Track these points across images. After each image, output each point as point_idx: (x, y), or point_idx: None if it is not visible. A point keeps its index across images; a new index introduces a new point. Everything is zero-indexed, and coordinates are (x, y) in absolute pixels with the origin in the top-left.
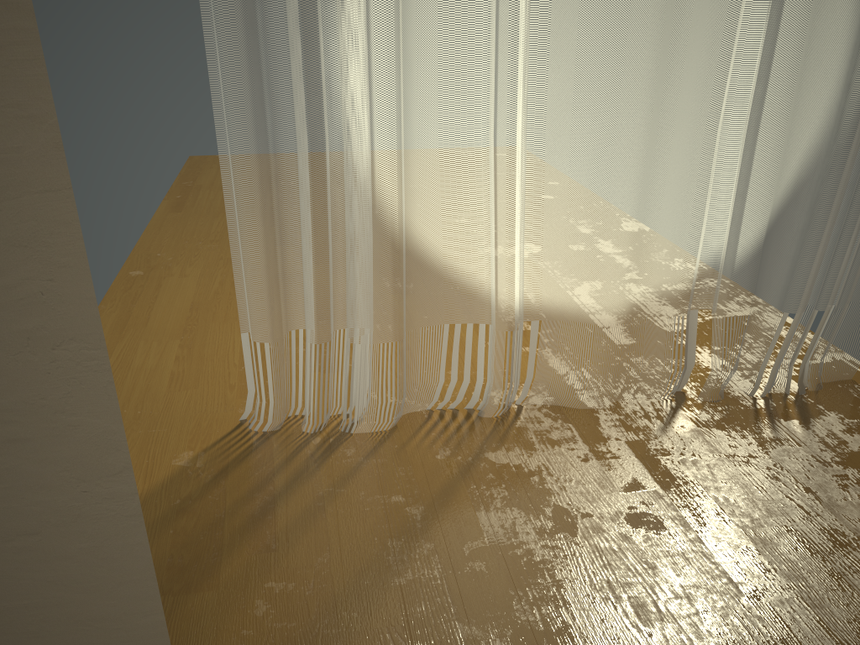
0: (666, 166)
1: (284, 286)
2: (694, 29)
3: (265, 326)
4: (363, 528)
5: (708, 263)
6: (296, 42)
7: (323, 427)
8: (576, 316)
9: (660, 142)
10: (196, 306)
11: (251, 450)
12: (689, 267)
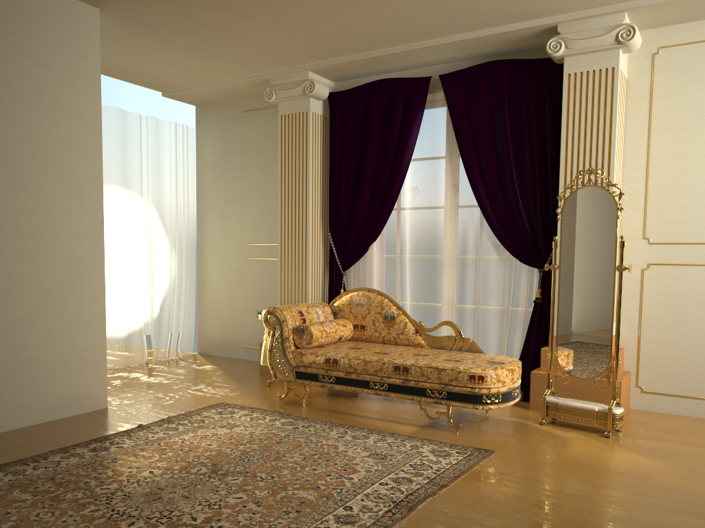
0: (130, 291)
1: None
2: (132, 255)
3: None
4: None
5: (145, 320)
6: None
7: None
8: (112, 337)
9: (128, 284)
10: None
11: None
12: (141, 320)
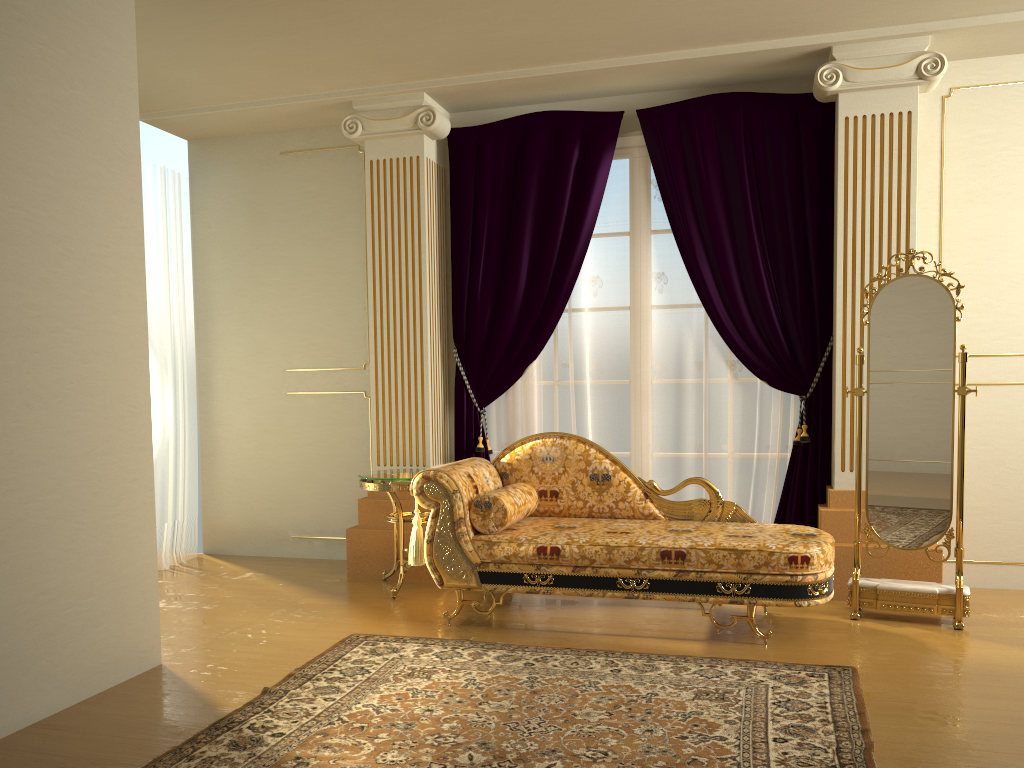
0: None
1: None
2: None
3: None
4: None
5: None
6: None
7: None
8: None
9: None
10: None
11: None
12: None
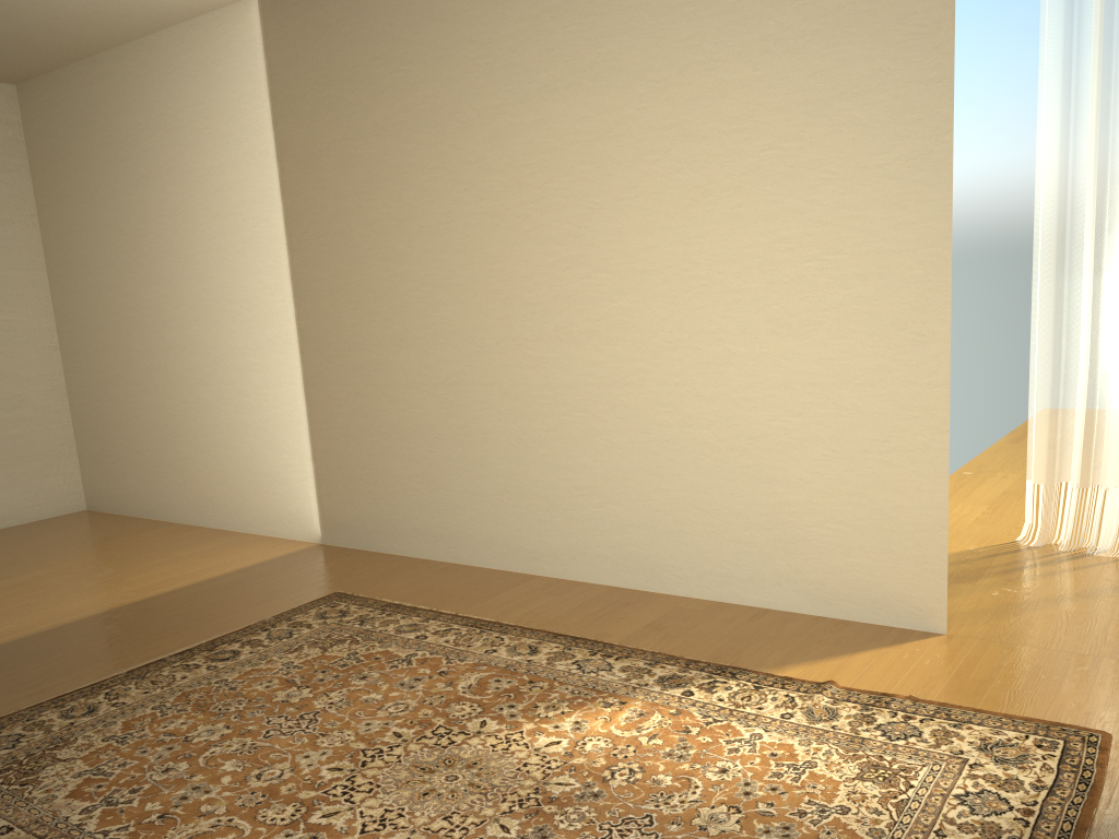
0: None
1: (1060, 450)
2: None
3: (1042, 473)
4: (1074, 584)
5: None
6: (1084, 302)
7: (1074, 550)
8: None
9: None
10: (1008, 492)
11: (1017, 551)
12: None
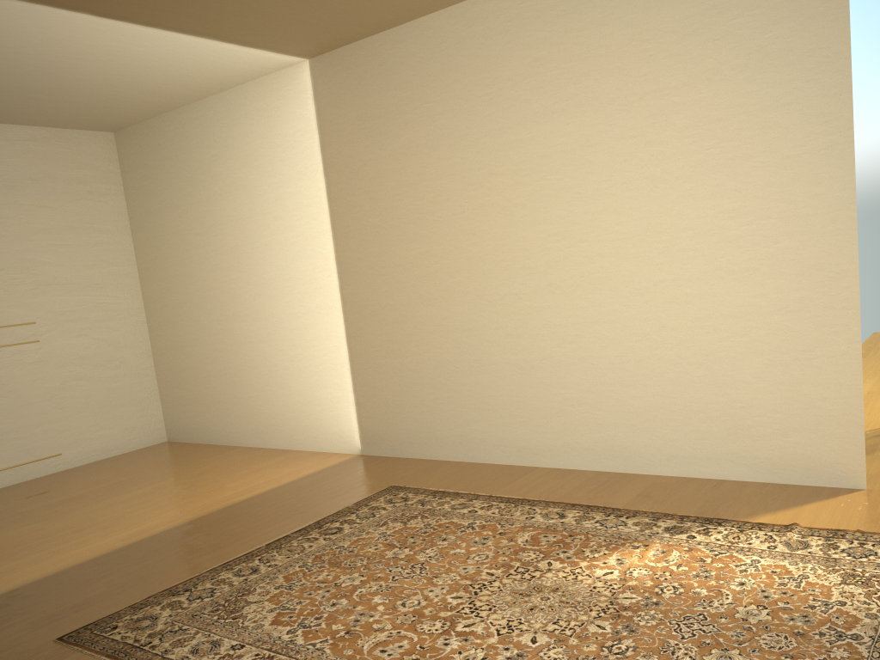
0: None
1: None
2: None
3: None
4: None
5: None
6: None
7: None
8: None
9: None
10: (871, 392)
11: None
12: None
